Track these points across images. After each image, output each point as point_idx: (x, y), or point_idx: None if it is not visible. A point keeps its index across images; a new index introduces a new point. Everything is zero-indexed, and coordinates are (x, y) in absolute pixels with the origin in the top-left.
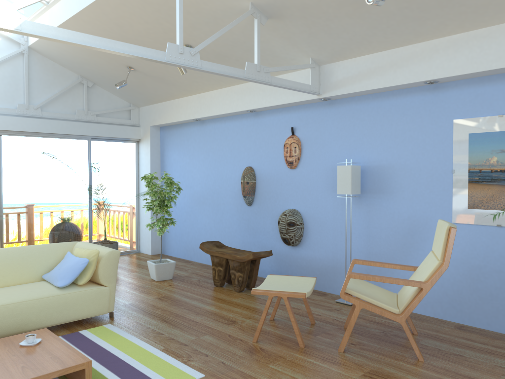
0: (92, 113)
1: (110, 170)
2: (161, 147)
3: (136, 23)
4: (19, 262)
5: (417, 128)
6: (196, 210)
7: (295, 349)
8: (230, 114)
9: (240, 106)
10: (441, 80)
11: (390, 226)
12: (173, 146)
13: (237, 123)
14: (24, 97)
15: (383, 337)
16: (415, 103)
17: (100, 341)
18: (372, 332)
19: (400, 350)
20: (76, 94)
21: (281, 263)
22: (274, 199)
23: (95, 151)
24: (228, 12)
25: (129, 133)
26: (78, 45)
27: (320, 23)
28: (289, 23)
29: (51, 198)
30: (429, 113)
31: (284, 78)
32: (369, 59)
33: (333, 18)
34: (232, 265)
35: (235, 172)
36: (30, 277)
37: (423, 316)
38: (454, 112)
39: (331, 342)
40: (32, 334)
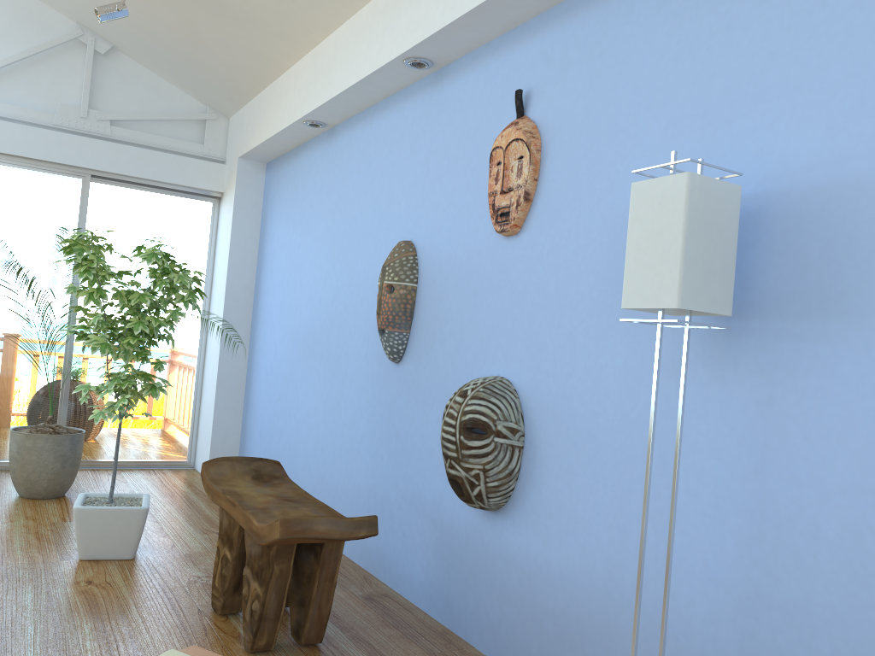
0: (100, 117)
1: (138, 261)
2: (263, 212)
3: None
4: None
5: None
6: (298, 372)
7: None
8: (374, 87)
9: (388, 48)
10: None
11: (872, 484)
12: (280, 208)
13: (395, 116)
14: None
15: None
16: None
17: None
18: None
19: None
20: (66, 68)
21: (452, 564)
22: (455, 341)
23: (104, 209)
24: None
25: (193, 175)
26: None
27: None
28: None
29: None
30: None
31: None
32: None
33: None
34: (248, 551)
35: (378, 262)
36: None
37: None
38: None
39: None
40: None
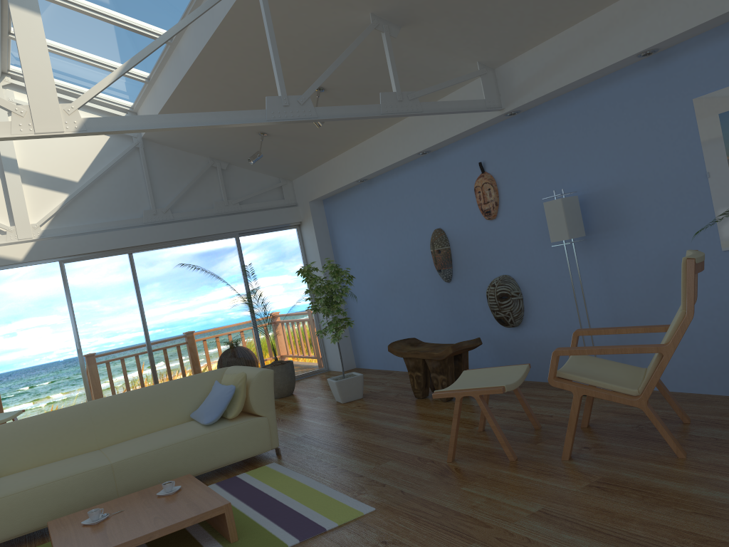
0: (234, 202)
1: (271, 270)
2: (329, 226)
3: (248, 78)
4: (161, 402)
5: (645, 124)
6: (385, 301)
7: (502, 464)
8: (399, 163)
9: (408, 149)
10: (660, 47)
11: (636, 274)
12: (343, 222)
13: (411, 172)
14: (149, 201)
15: (635, 433)
16: (634, 88)
17: (259, 484)
18: (620, 429)
19: (655, 447)
20: (210, 182)
21: (504, 354)
22: (478, 266)
23: (247, 249)
24: (349, 32)
25: (285, 217)
26: (155, 130)
27: (470, 14)
28: (430, 26)
29: (204, 319)
30: (657, 97)
31: (454, 98)
32: (555, 43)
33: (483, 3)
34: (431, 367)
35: (423, 240)
36: (176, 418)
37: (709, 396)
38: (692, 87)
39: (556, 449)
40: (169, 482)
